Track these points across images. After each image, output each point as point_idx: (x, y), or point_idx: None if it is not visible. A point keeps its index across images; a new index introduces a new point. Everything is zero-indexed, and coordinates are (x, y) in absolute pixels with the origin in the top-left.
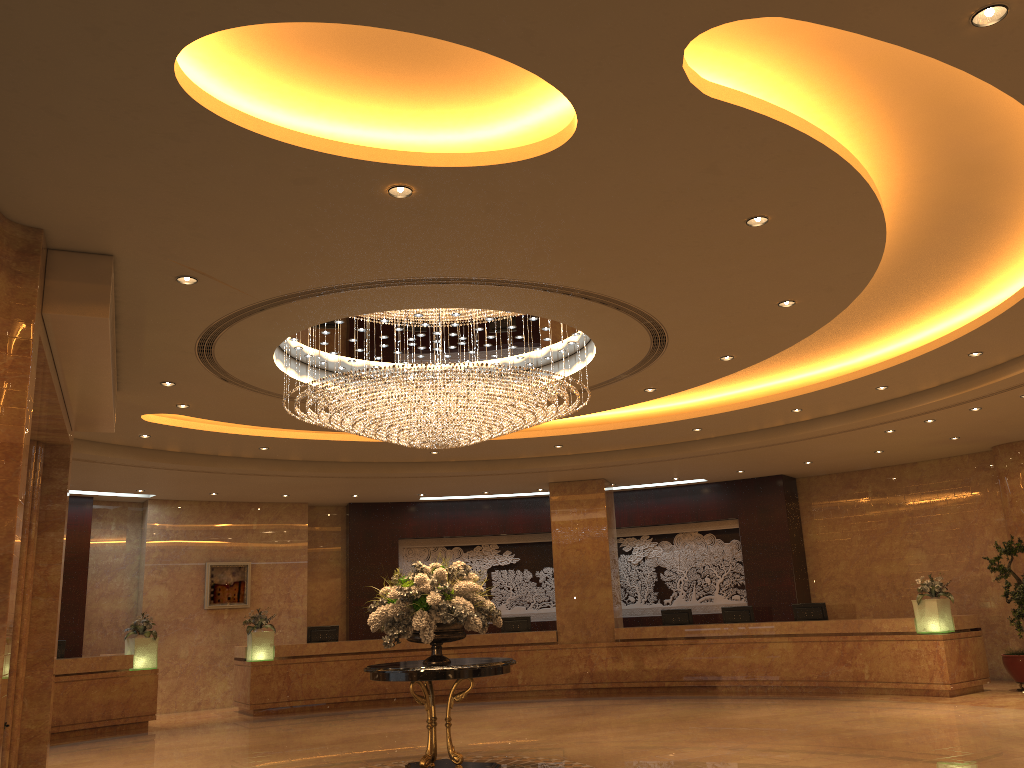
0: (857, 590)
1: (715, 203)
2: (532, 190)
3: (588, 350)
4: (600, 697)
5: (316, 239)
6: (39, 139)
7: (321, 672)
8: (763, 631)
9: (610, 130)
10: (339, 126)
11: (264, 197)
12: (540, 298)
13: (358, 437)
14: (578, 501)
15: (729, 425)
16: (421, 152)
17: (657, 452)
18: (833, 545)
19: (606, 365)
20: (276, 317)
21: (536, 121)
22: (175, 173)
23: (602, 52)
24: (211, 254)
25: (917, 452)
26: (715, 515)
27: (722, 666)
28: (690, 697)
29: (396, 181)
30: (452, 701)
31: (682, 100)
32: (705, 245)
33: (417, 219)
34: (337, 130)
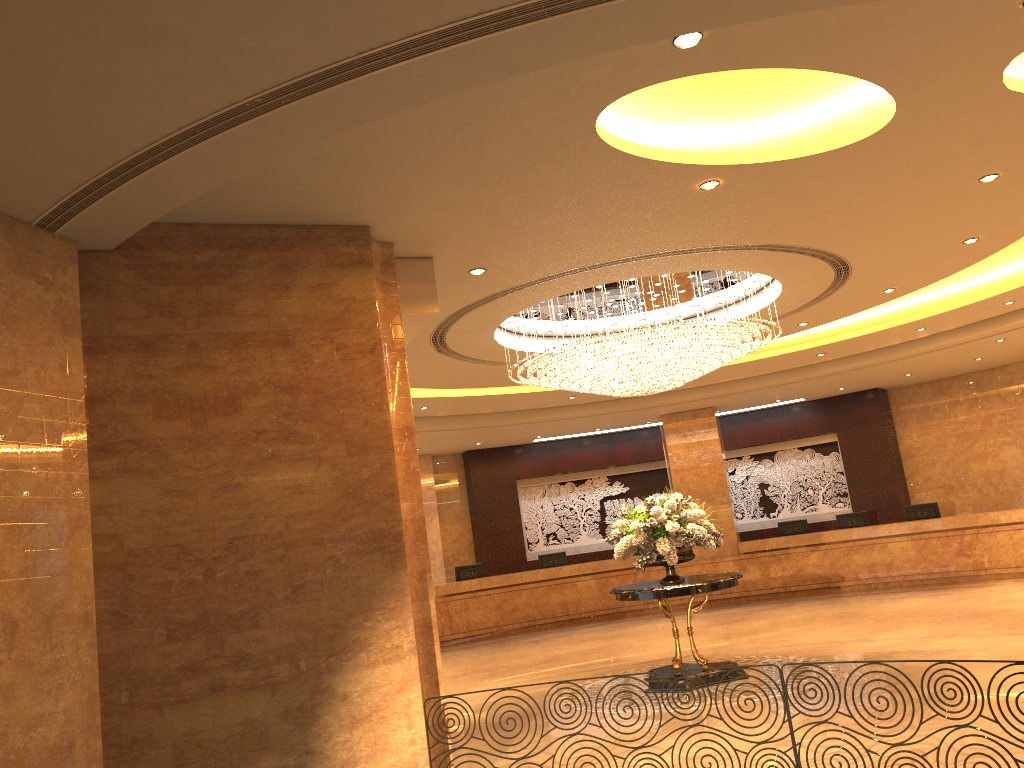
0: (955, 488)
1: (962, 168)
2: (817, 173)
3: (763, 295)
4: (735, 605)
5: (610, 228)
6: (450, 175)
7: (476, 606)
8: (882, 533)
9: (913, 122)
10: (658, 134)
11: (594, 200)
12: (762, 257)
13: (511, 390)
14: (691, 430)
15: (851, 348)
16: (738, 152)
17: (776, 378)
18: (928, 449)
19: (779, 307)
20: (526, 294)
21: (823, 114)
22: (537, 189)
23: (946, 67)
24: (514, 249)
25: (1012, 356)
26: (814, 431)
27: (844, 568)
28: (822, 598)
29: (711, 177)
30: (691, 613)
31: (987, 94)
32: (932, 201)
33: (706, 204)
34: (654, 137)
